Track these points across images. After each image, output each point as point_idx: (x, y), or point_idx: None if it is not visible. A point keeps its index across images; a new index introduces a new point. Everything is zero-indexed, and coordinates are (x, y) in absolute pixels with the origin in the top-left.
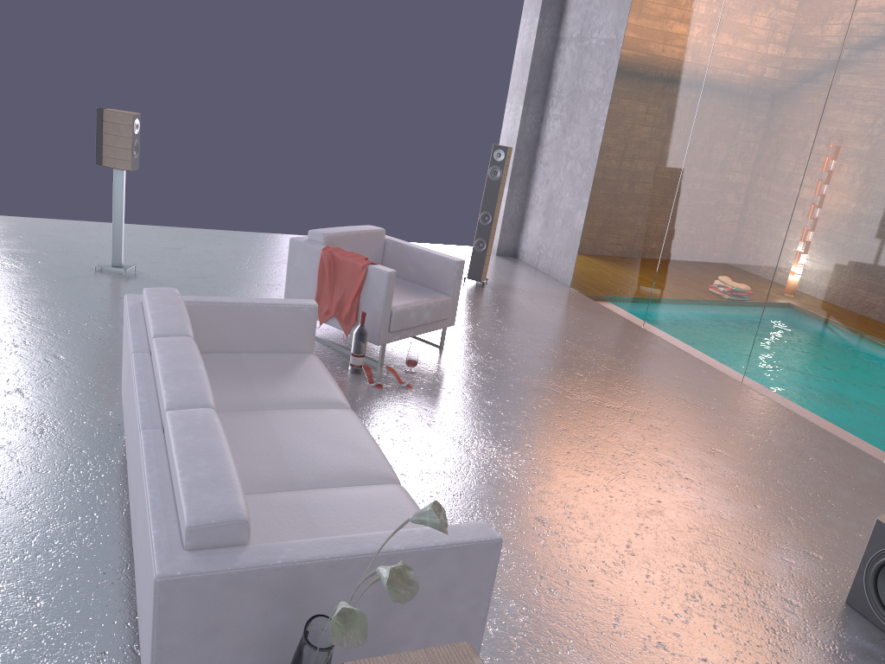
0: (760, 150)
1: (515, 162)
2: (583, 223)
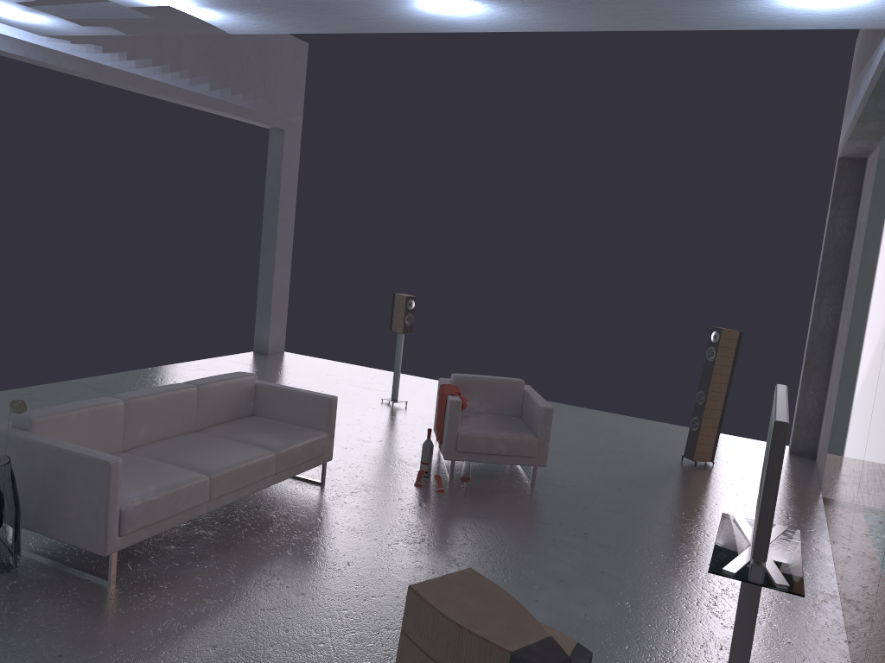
0: (879, 318)
1: (809, 354)
2: (833, 416)
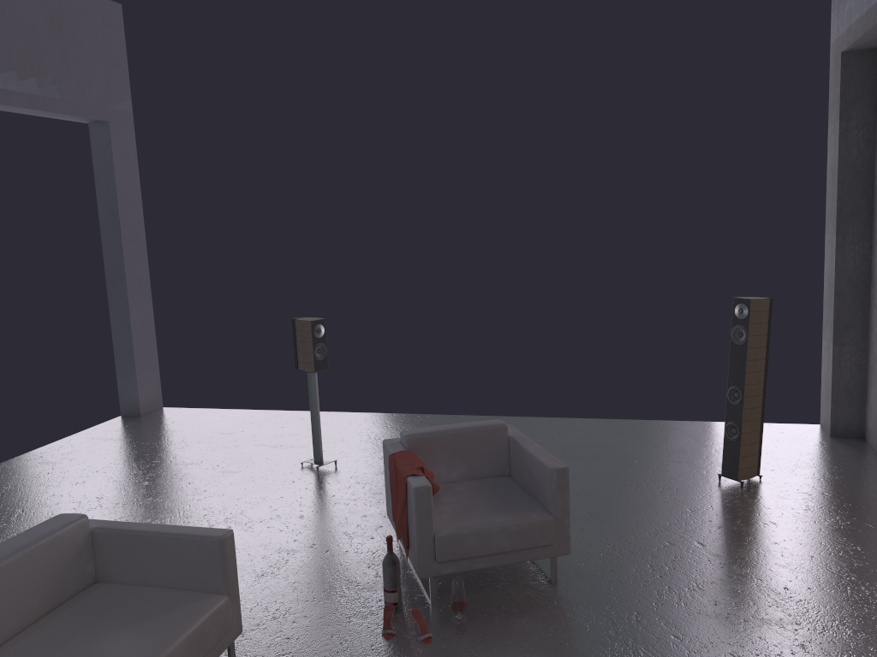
0: None
1: (837, 309)
2: None
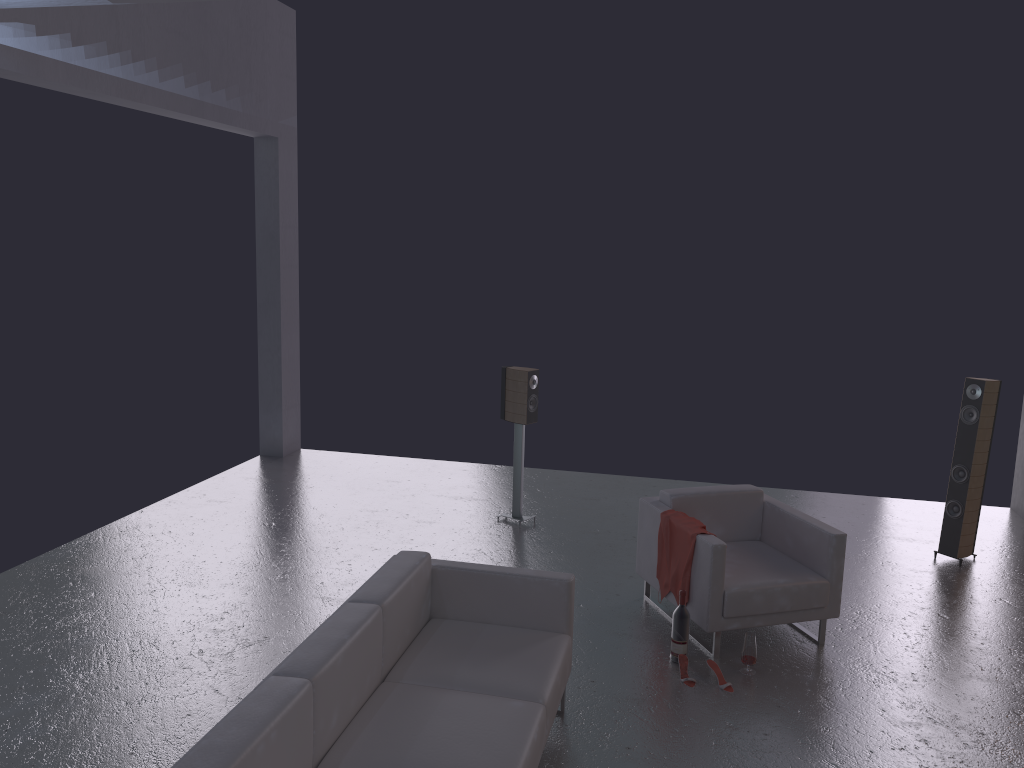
0: None
1: None
2: None
